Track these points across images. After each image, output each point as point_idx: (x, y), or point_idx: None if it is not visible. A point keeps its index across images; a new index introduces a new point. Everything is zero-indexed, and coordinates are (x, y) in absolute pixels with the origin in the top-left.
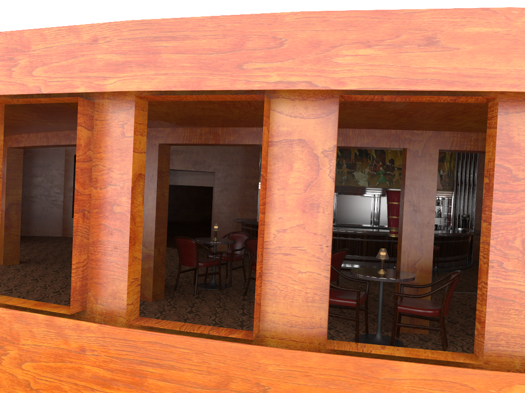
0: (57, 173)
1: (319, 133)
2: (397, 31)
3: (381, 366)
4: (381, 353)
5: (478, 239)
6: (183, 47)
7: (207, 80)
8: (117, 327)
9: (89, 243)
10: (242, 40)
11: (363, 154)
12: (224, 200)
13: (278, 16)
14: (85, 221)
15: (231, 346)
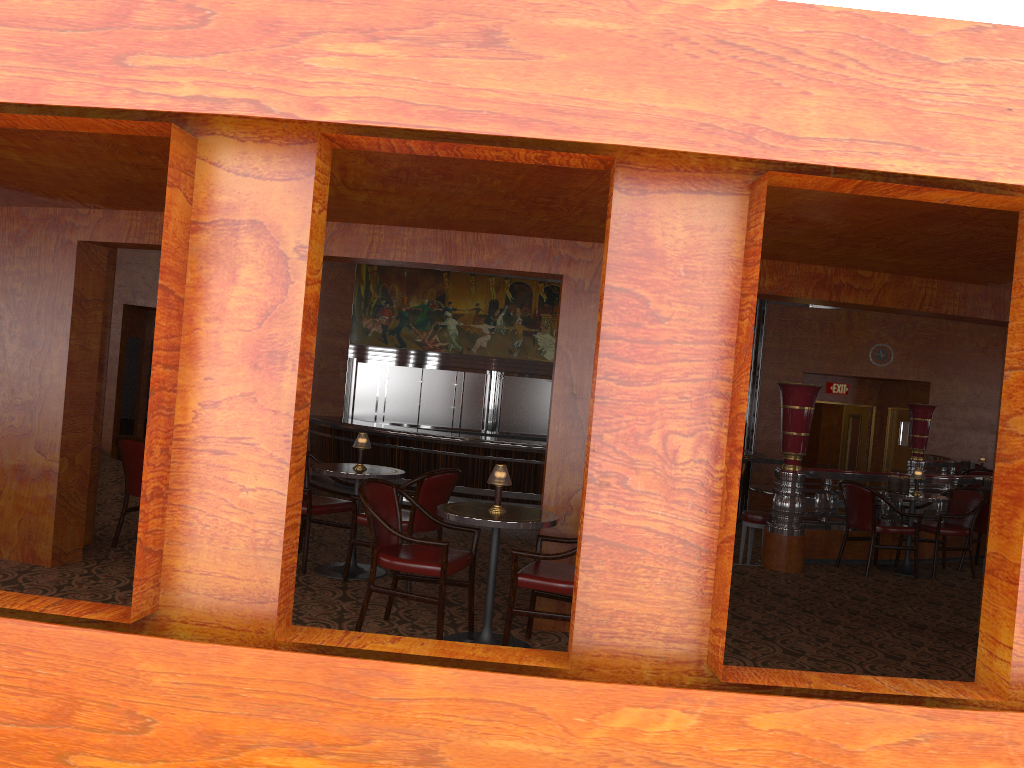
0: None
1: (291, 210)
2: (428, 13)
3: (376, 673)
4: (382, 649)
5: (760, 469)
6: (5, 13)
7: (53, 84)
8: None
9: None
10: (127, 7)
11: (555, 300)
12: None
13: None
14: None
15: (81, 637)
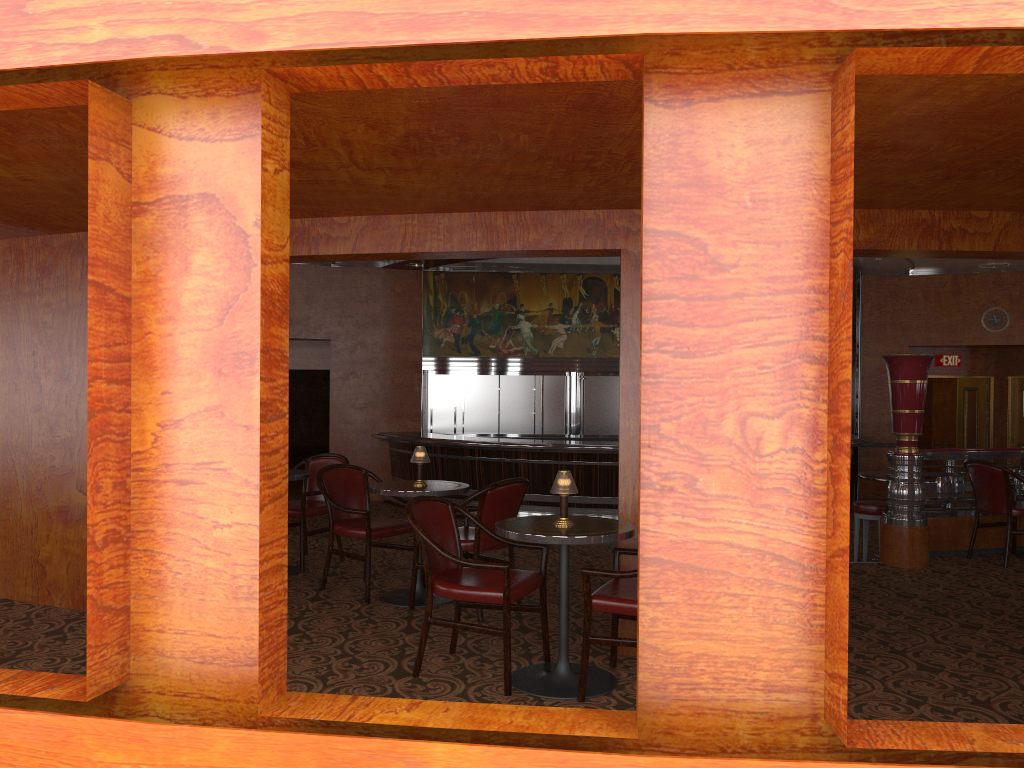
0: None
1: (247, 176)
2: None
3: (383, 756)
4: (392, 722)
5: (869, 454)
6: None
7: None
8: None
9: None
10: None
11: None
12: (352, 397)
13: None
14: None
15: (27, 722)
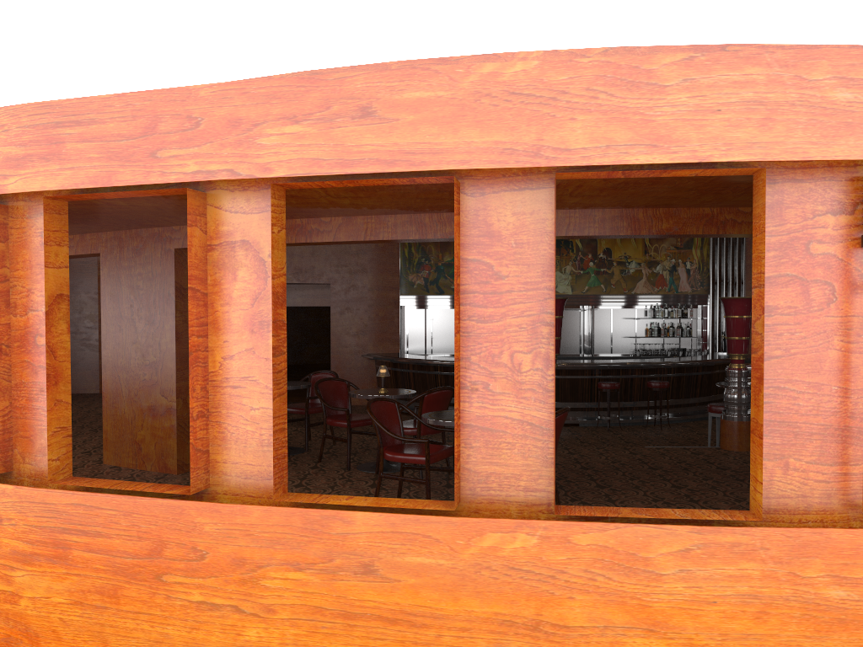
0: (88, 297)
1: (264, 231)
2: (327, 101)
3: (332, 518)
4: (338, 503)
5: None
6: (89, 134)
7: (118, 174)
8: (34, 488)
9: (12, 387)
10: (154, 122)
11: (561, 244)
12: (347, 327)
13: (192, 89)
14: (3, 358)
15: (163, 504)
